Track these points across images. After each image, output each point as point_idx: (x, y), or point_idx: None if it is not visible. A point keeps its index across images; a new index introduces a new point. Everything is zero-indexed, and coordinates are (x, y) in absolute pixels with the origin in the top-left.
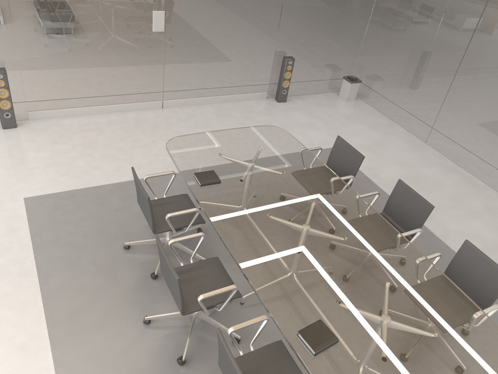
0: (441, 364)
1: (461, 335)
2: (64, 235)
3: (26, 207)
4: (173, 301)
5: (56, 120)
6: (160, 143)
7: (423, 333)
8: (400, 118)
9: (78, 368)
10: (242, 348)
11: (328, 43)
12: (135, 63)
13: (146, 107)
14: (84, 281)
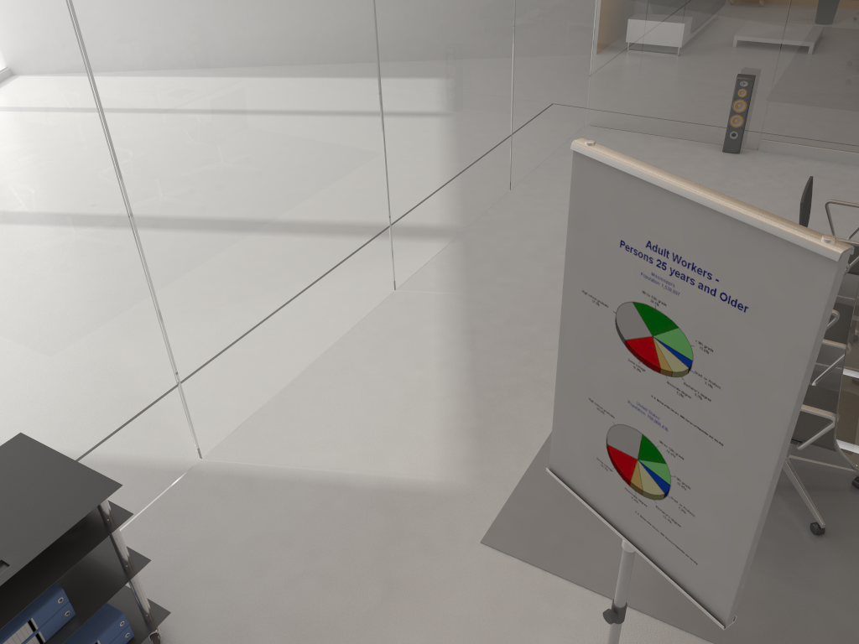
0: None
1: None
2: None
3: None
4: None
5: (791, 158)
6: None
7: None
8: None
9: None
10: None
11: None
12: None
13: None
14: None
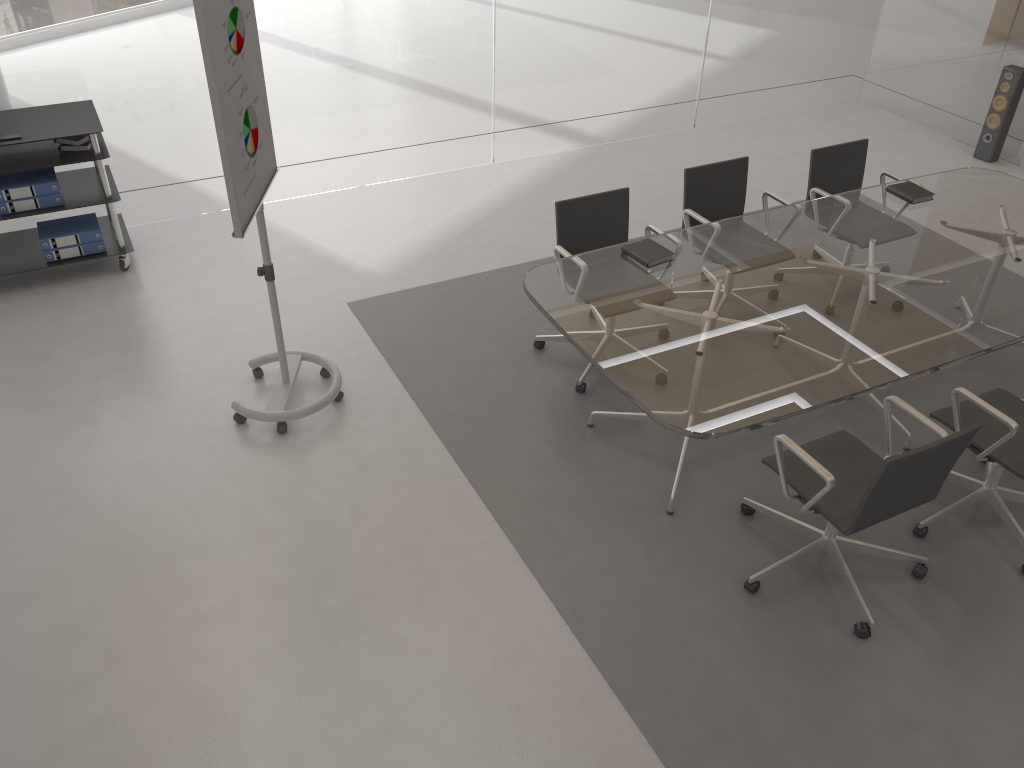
0: (643, 342)
1: (706, 375)
2: None
3: None
4: None
5: None
6: None
7: (693, 338)
8: None
9: None
10: None
11: None
12: None
13: None
14: None
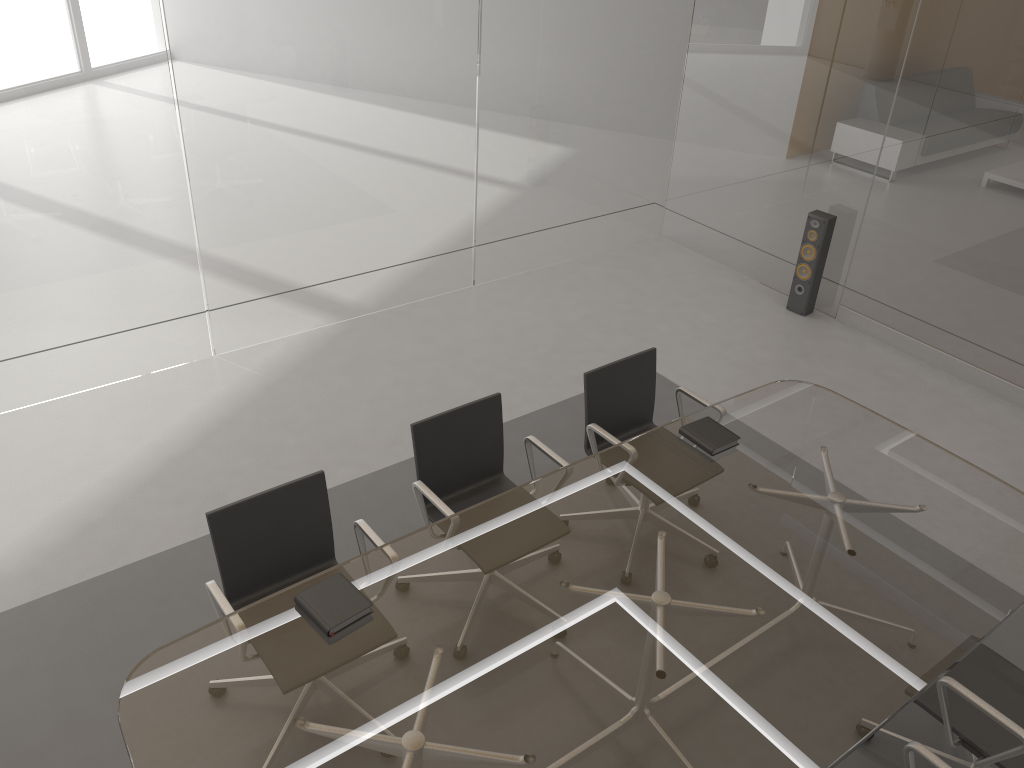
0: None
1: None
2: None
3: None
4: None
5: (868, 339)
6: None
7: None
8: None
9: (373, 491)
10: None
11: None
12: None
13: None
14: (519, 460)
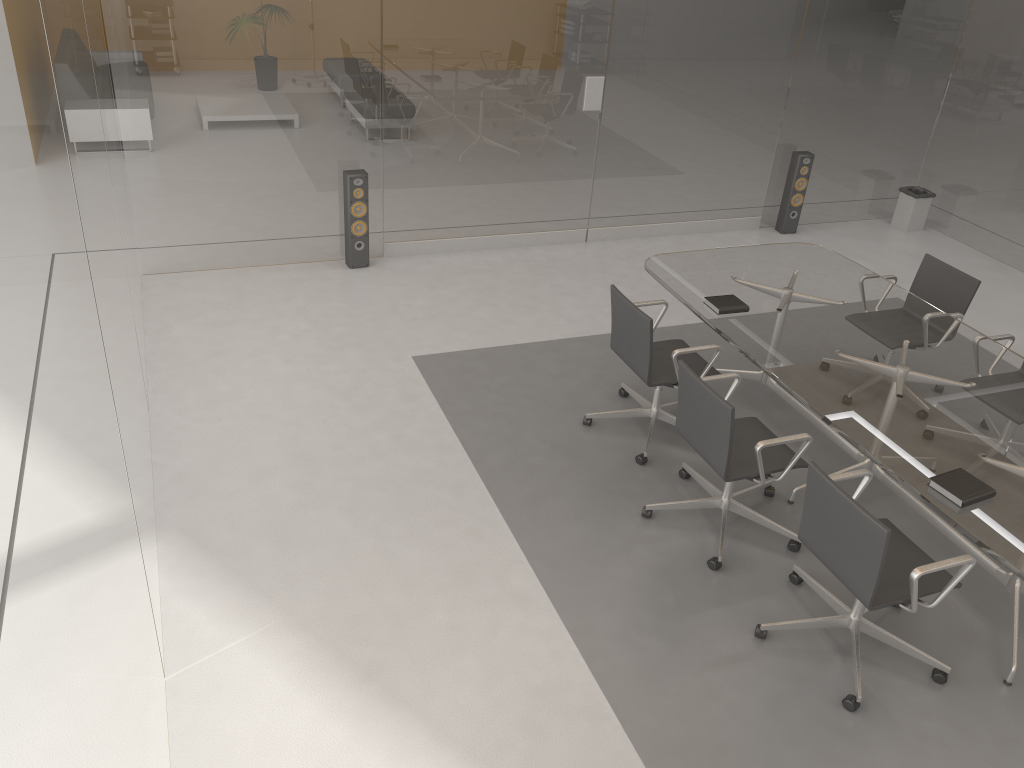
0: None
1: None
2: (487, 405)
3: (420, 368)
4: (680, 493)
5: (423, 257)
6: (596, 290)
7: None
8: (1018, 254)
9: (561, 563)
10: (805, 557)
11: (872, 127)
12: (552, 163)
13: (560, 240)
14: (536, 461)
